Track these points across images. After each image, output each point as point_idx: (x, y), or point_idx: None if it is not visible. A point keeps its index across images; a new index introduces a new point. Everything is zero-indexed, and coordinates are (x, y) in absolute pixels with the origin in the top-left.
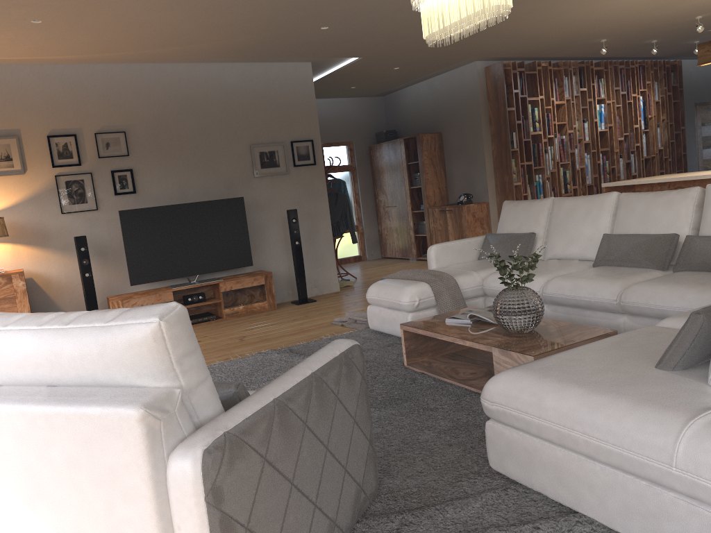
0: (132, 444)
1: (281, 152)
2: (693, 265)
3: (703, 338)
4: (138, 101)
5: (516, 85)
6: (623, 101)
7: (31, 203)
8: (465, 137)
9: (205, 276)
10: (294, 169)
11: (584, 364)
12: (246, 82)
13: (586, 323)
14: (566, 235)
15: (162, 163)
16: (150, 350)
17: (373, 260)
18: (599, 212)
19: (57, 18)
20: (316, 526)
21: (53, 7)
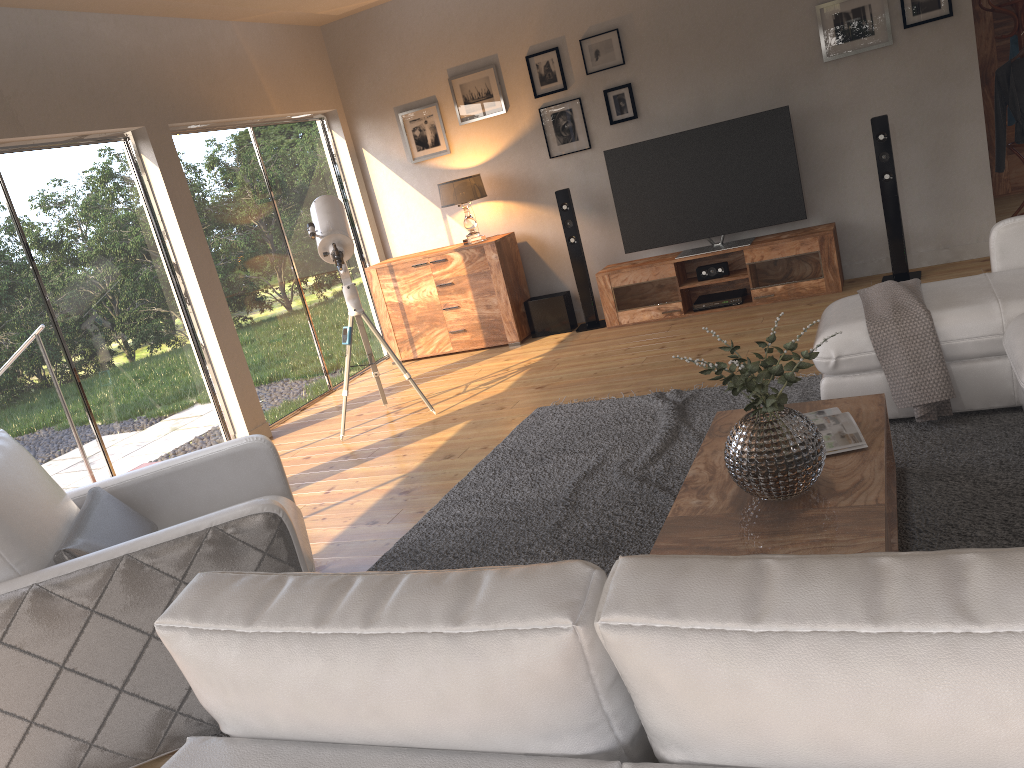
0: None
1: (876, 6)
2: None
3: None
4: None
5: None
6: None
7: (517, 149)
8: None
9: (743, 234)
10: (905, 34)
11: None
12: None
13: None
14: None
15: (672, 66)
16: None
17: None
18: None
19: None
20: (127, 710)
21: None
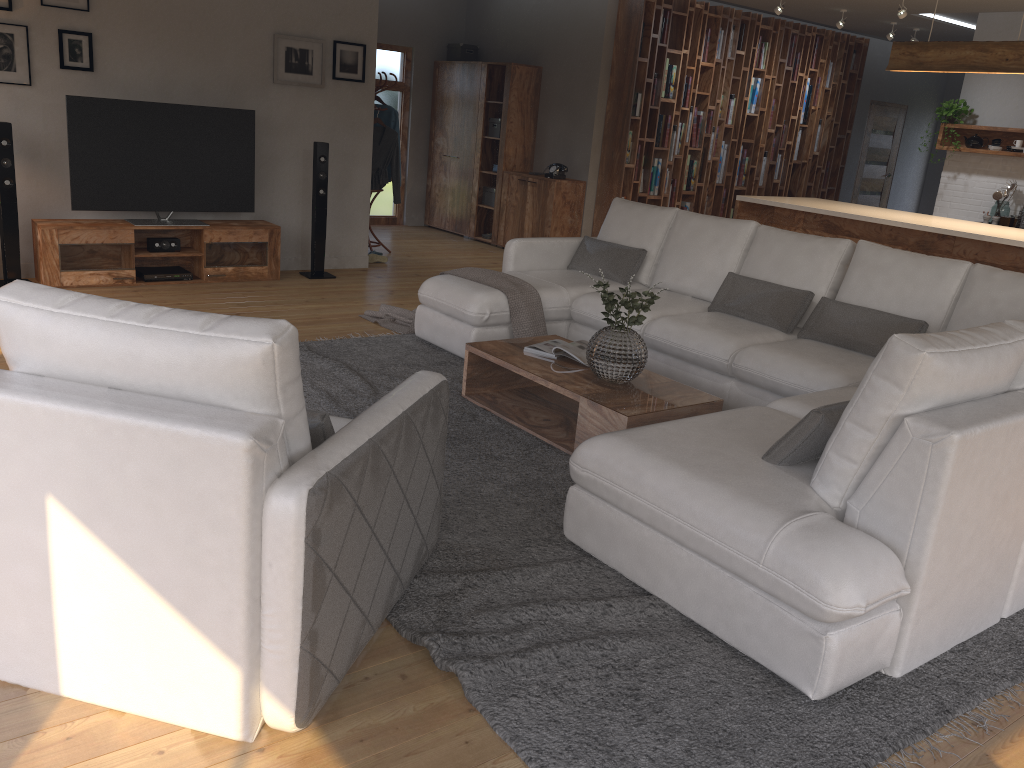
0: (234, 474)
1: (318, 54)
2: (821, 335)
3: (817, 438)
4: None
5: (657, 28)
6: (785, 80)
7: None
8: (574, 83)
9: (182, 215)
10: (333, 83)
11: (690, 442)
12: None
13: (687, 379)
14: (684, 263)
15: (139, 34)
16: (256, 373)
17: (413, 228)
18: (730, 243)
19: None
20: (384, 577)
21: None
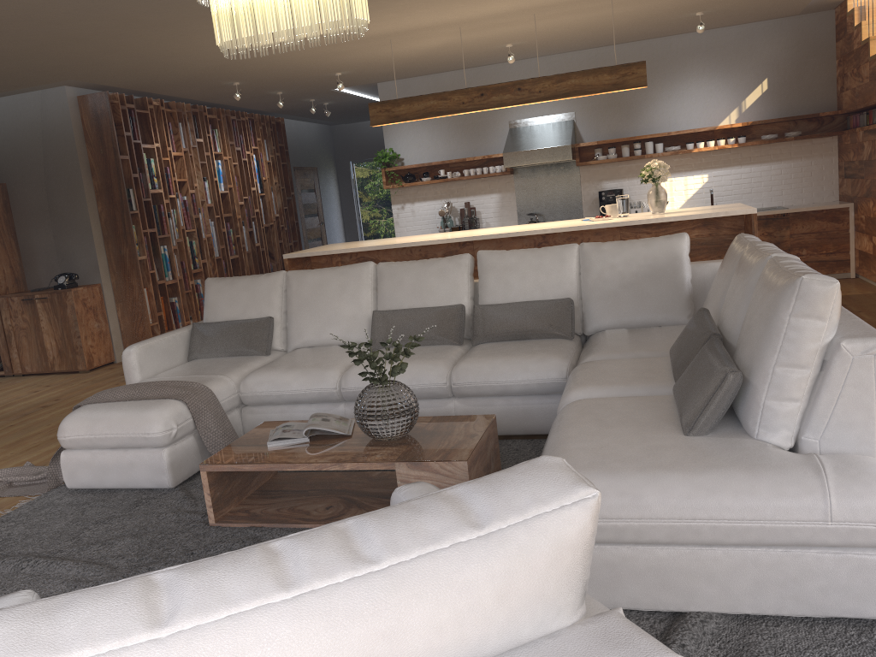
0: None
1: None
2: (496, 335)
3: (735, 395)
4: None
5: (127, 126)
6: (238, 159)
7: None
8: (52, 192)
9: None
10: None
11: (622, 448)
12: None
13: None
14: (320, 316)
15: None
16: (584, 554)
17: None
18: (358, 286)
19: None
20: None
21: None
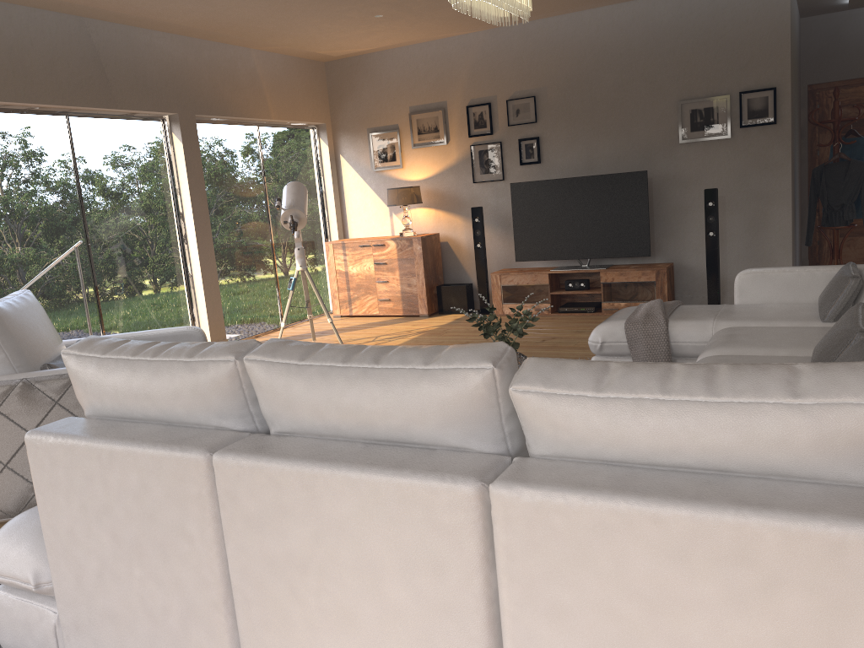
0: None
1: (722, 108)
2: None
3: None
4: (551, 60)
5: None
6: None
7: (450, 172)
8: None
9: (606, 261)
10: (741, 131)
11: None
12: (682, 17)
13: None
14: None
15: (570, 129)
16: None
17: None
18: None
19: (387, 11)
20: None
21: (368, 6)
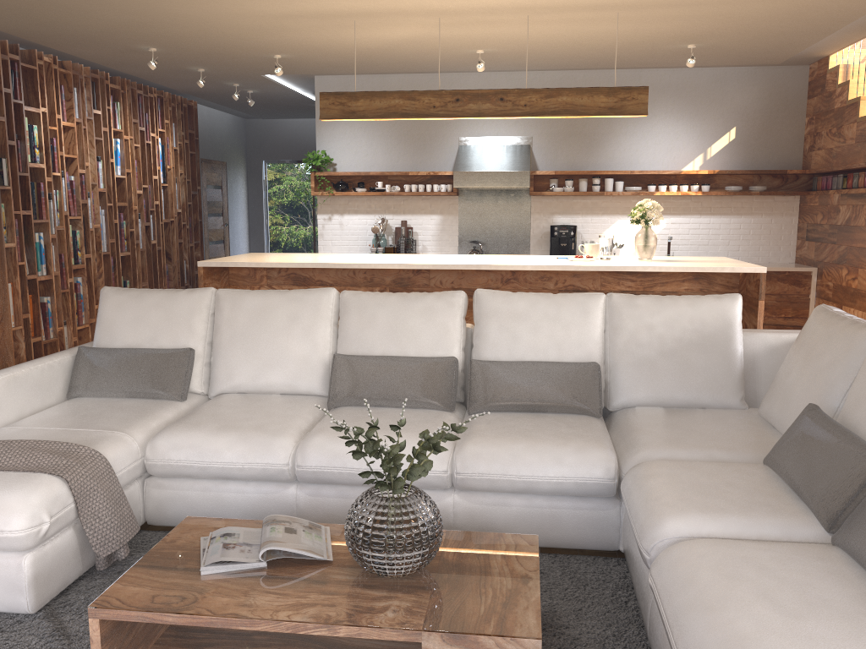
0: None
1: None
2: (503, 404)
3: None
4: None
5: (8, 81)
6: (140, 140)
7: None
8: None
9: None
10: None
11: None
12: None
13: None
14: (259, 354)
15: None
16: None
17: None
18: (314, 319)
19: None
20: None
21: None
